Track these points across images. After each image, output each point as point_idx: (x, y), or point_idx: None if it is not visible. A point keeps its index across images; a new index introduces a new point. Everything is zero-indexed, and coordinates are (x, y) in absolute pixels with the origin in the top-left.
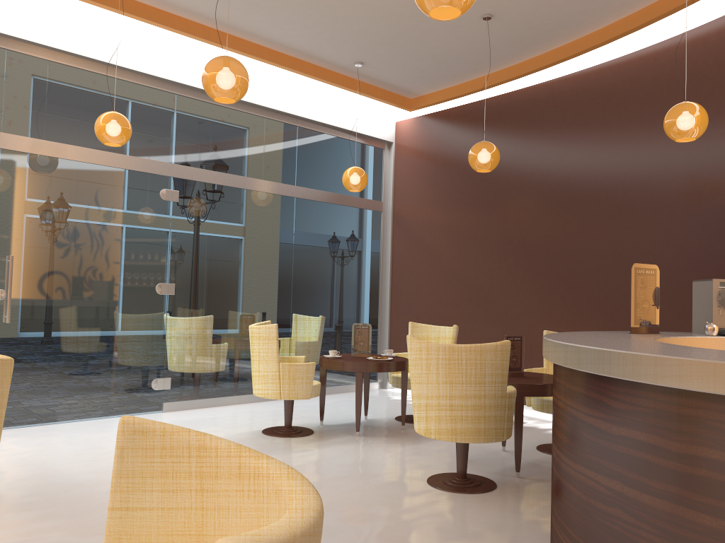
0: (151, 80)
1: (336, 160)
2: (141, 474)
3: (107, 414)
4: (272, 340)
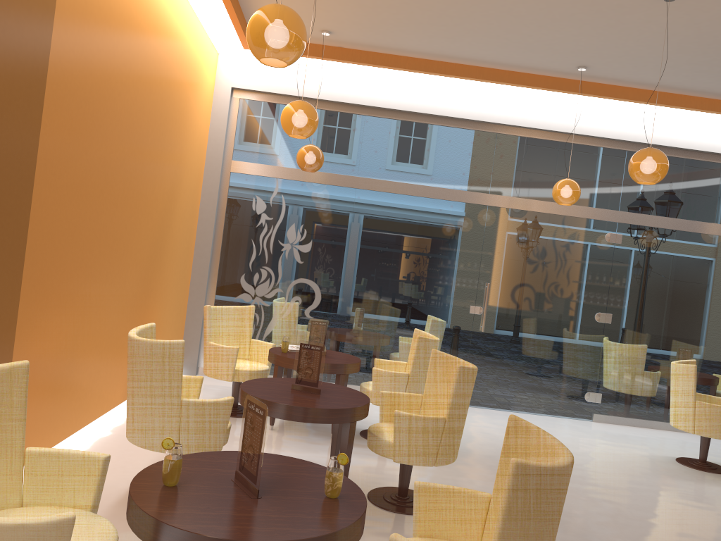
0: (605, 142)
1: None
2: (515, 442)
3: (547, 413)
4: (689, 379)
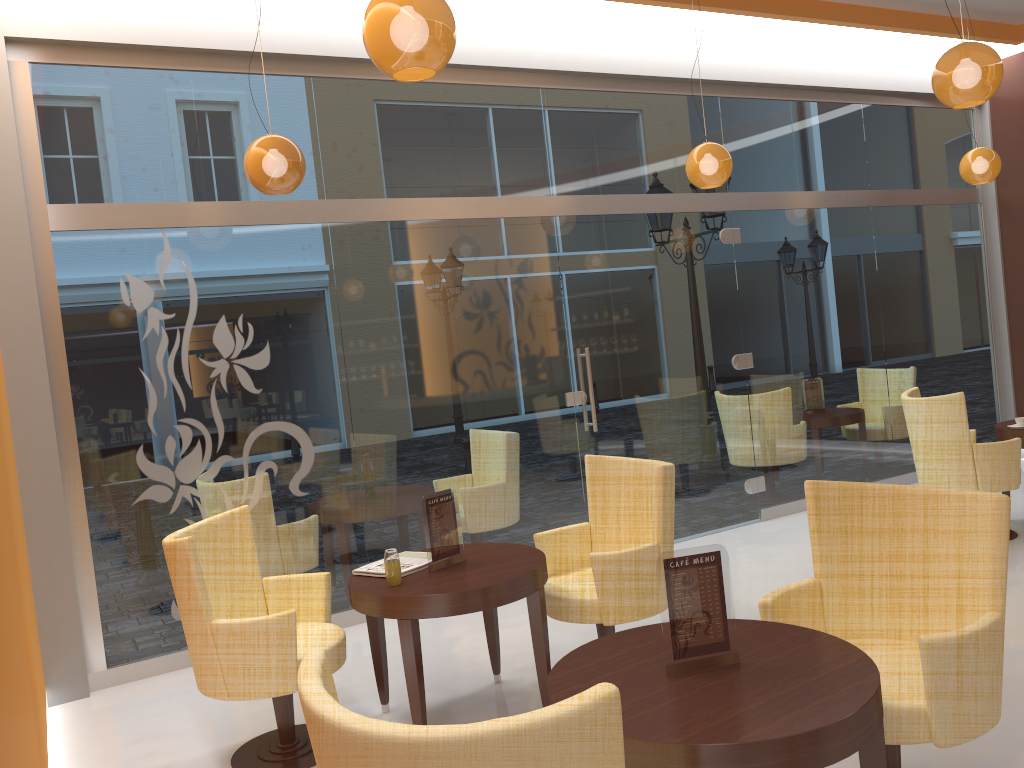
0: (690, 86)
1: (914, 141)
2: None
3: (705, 531)
4: (957, 415)
